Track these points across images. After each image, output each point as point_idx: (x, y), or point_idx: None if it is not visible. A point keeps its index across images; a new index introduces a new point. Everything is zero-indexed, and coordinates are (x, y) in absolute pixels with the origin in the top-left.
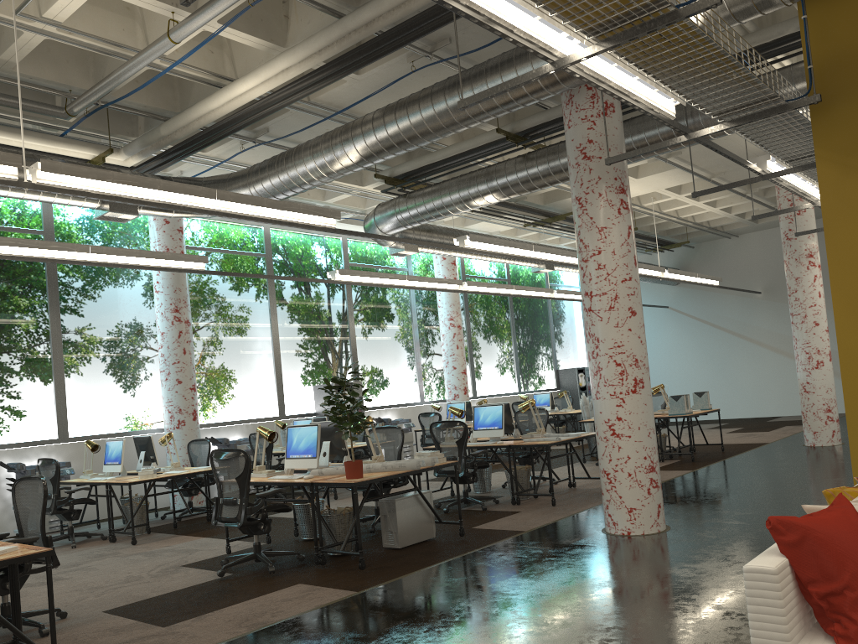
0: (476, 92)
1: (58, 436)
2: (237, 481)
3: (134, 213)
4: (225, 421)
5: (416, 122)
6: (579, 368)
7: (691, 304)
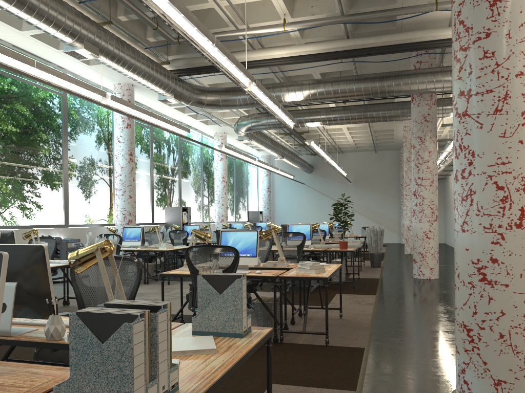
0: (395, 84)
1: (64, 223)
2: (297, 247)
3: (180, 101)
4: None
5: (357, 89)
6: (260, 211)
7: (316, 184)
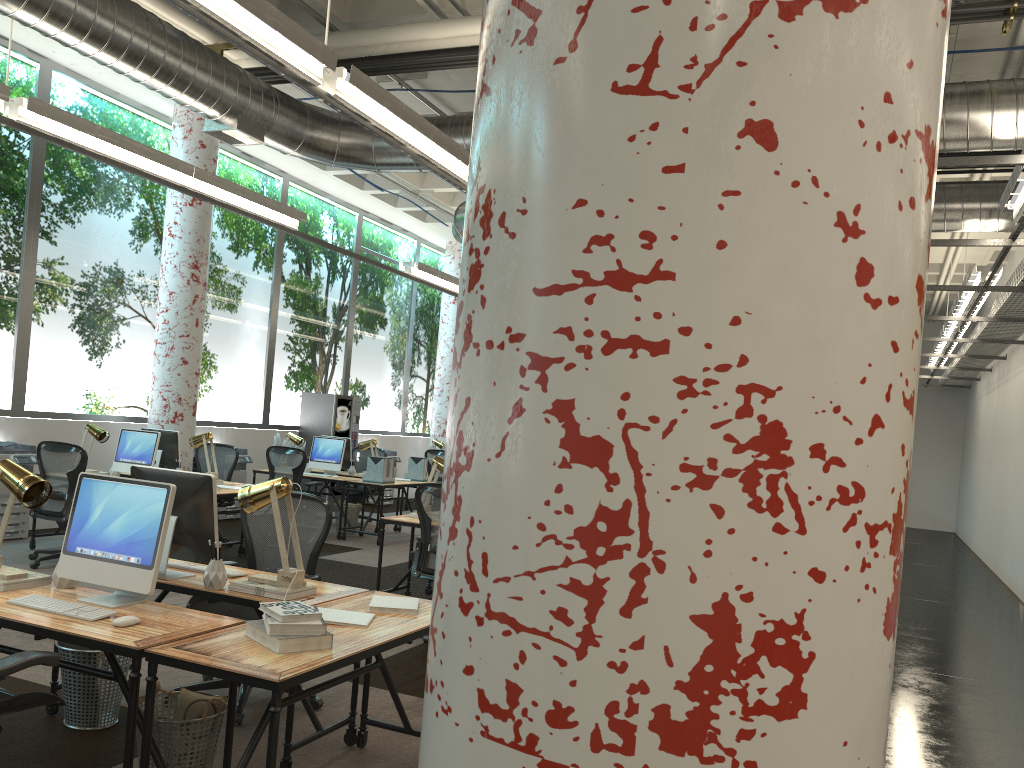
0: None
1: (11, 406)
2: None
3: (260, 138)
4: (205, 420)
5: None
6: None
7: None
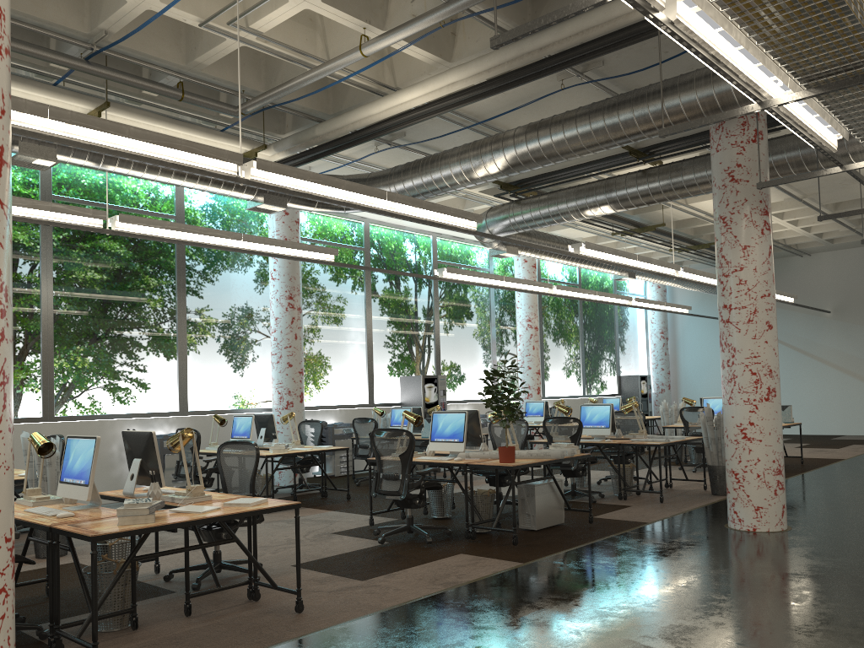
0: (636, 115)
1: (179, 409)
2: (400, 458)
3: (283, 206)
4: (322, 405)
5: (571, 138)
6: (642, 375)
7: None
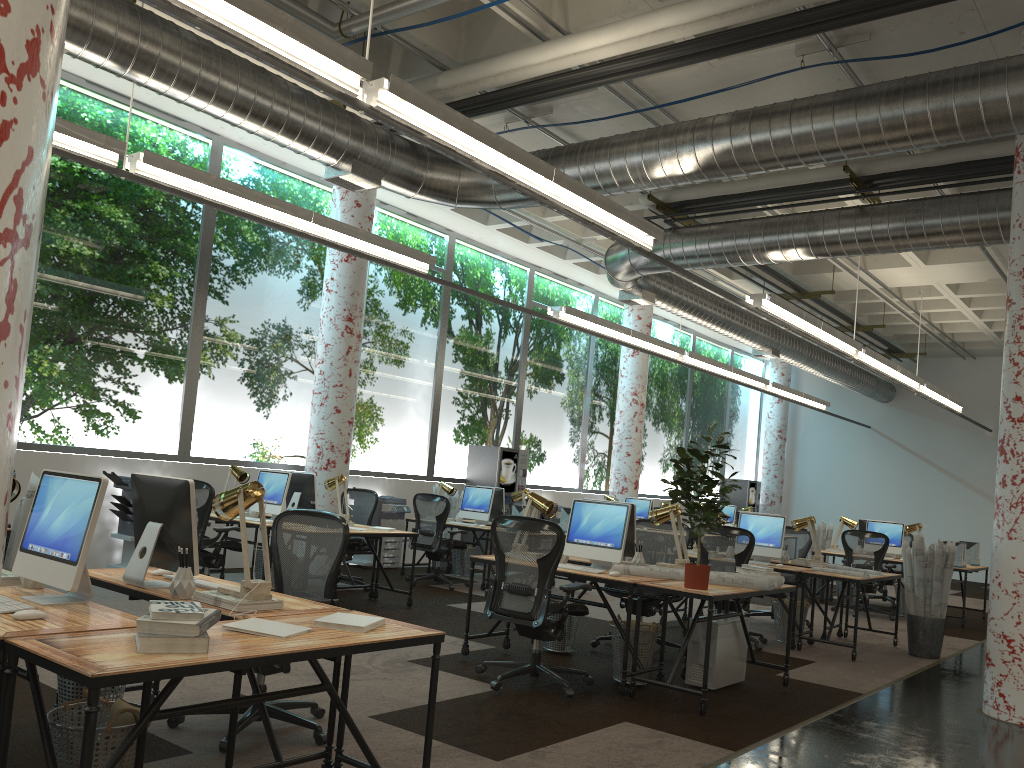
0: (932, 107)
1: (178, 452)
2: (538, 564)
3: (376, 182)
4: (367, 470)
5: (821, 131)
6: (751, 481)
7: (900, 429)
